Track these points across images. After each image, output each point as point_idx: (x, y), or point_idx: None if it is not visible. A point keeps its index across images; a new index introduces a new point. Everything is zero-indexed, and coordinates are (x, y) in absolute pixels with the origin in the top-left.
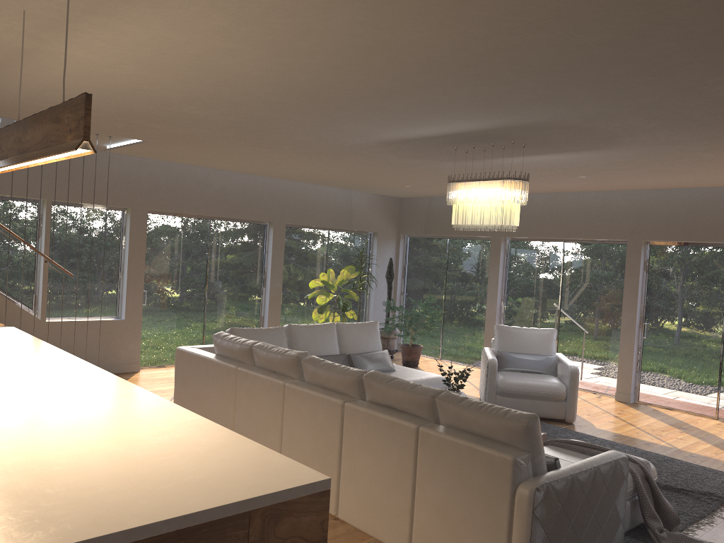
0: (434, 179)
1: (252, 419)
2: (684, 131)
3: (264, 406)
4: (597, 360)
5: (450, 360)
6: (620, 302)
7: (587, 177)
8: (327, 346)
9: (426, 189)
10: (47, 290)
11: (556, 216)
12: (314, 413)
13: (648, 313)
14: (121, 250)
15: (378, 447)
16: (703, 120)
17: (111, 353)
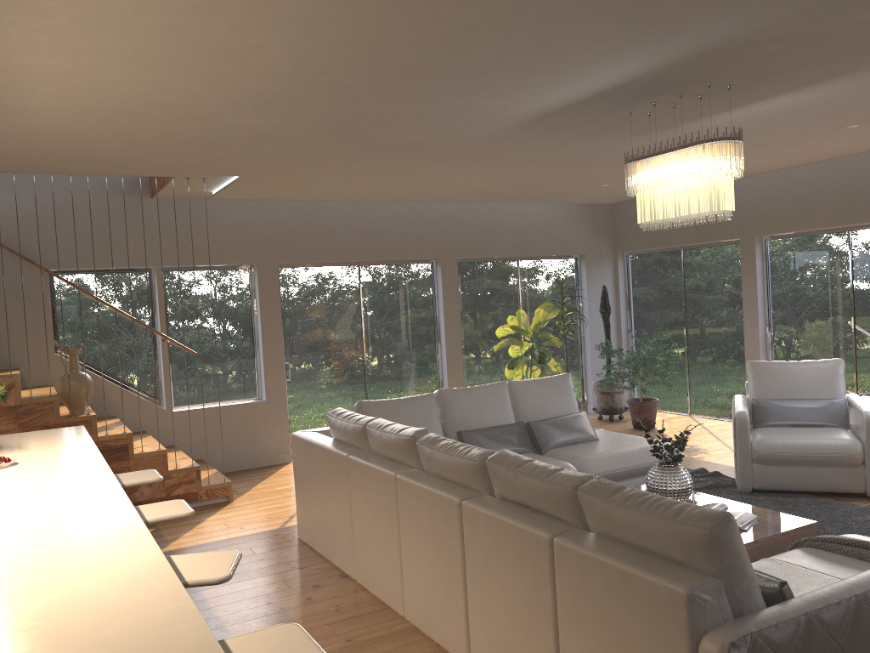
0: None
1: (368, 526)
2: None
3: (378, 508)
4: None
5: (702, 415)
6: None
7: (862, 126)
8: (496, 413)
9: None
10: (172, 374)
11: (832, 195)
12: (429, 517)
13: None
14: (253, 317)
15: (506, 568)
16: None
17: (254, 443)
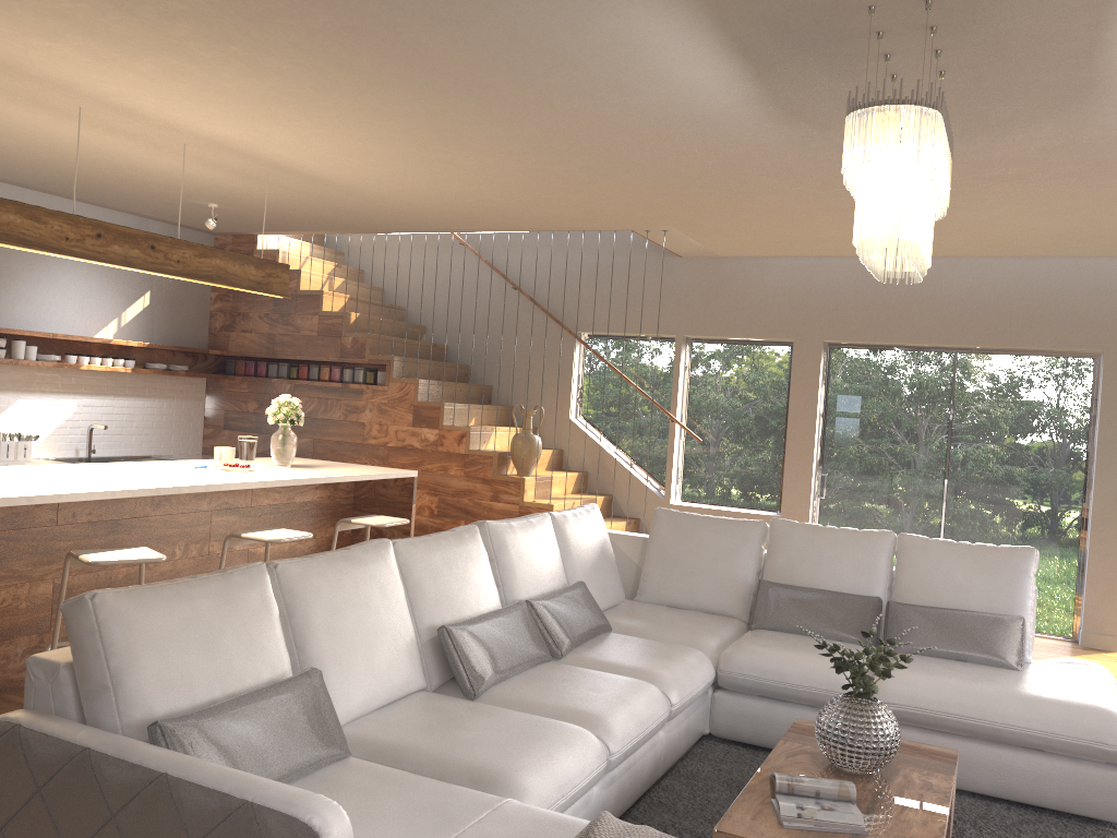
0: None
1: None
2: None
3: None
4: None
5: None
6: None
7: None
8: (844, 574)
9: None
10: (683, 461)
11: None
12: None
13: None
14: (787, 408)
15: None
16: None
17: None
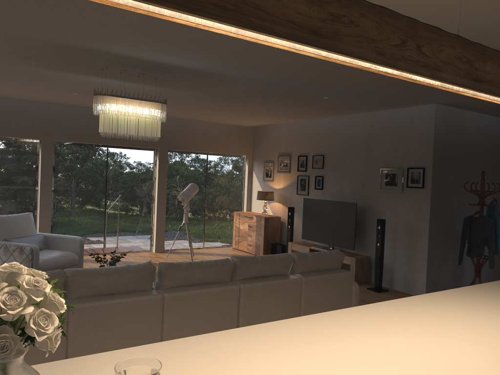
0: None
1: None
2: (243, 93)
3: (133, 330)
4: None
5: None
6: (32, 187)
7: (76, 94)
8: None
9: None
10: None
11: None
12: (209, 307)
13: (56, 193)
14: None
15: (275, 305)
16: (268, 93)
17: None
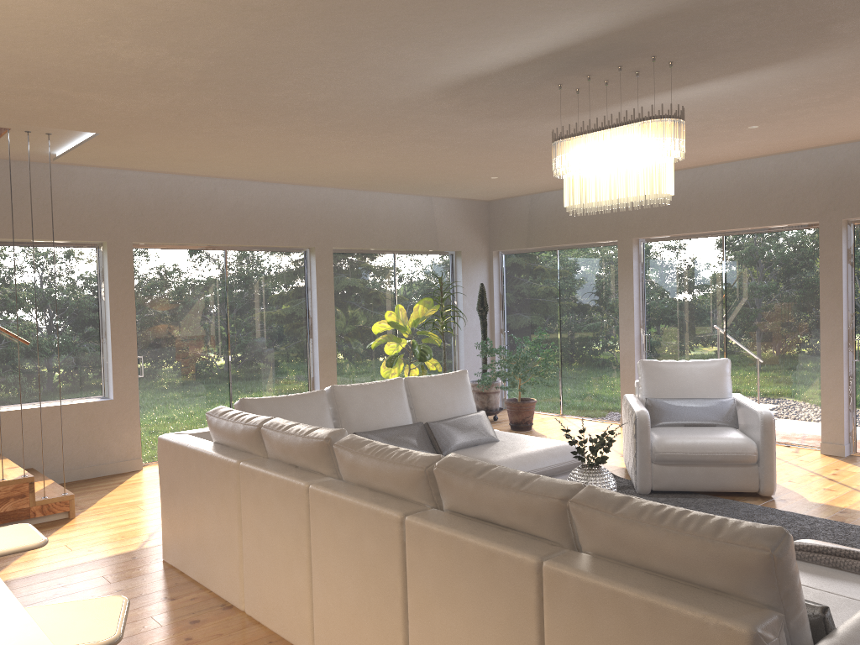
0: (531, 159)
1: (265, 547)
2: None
3: (281, 525)
4: (788, 398)
5: (575, 415)
6: (815, 313)
7: (761, 128)
8: (393, 413)
9: (522, 181)
10: None
11: (709, 200)
12: (356, 537)
13: None
14: (100, 303)
15: (470, 600)
16: None
17: (98, 448)
